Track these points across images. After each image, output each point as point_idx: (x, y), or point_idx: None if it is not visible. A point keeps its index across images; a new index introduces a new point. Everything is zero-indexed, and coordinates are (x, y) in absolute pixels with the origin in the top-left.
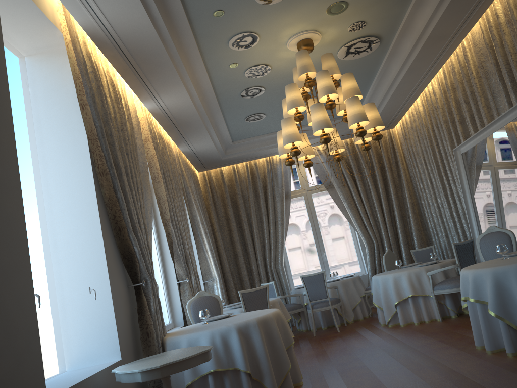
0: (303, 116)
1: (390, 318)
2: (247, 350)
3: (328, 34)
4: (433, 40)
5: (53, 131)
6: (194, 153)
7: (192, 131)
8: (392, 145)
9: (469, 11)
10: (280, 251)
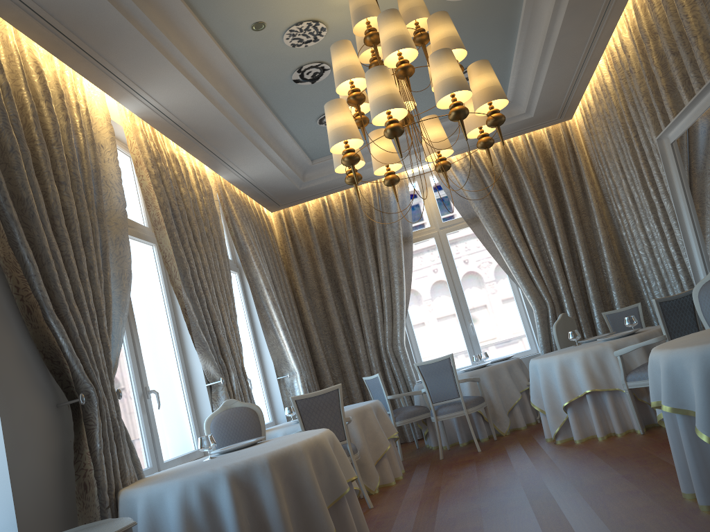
0: (361, 96)
1: (558, 429)
2: (249, 512)
3: None
4: None
5: None
6: (249, 182)
7: (228, 146)
8: (571, 147)
9: None
10: (399, 324)
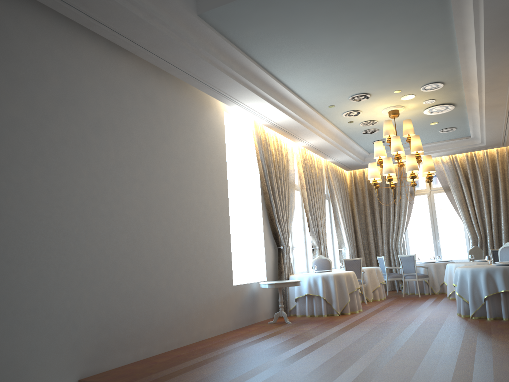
0: (382, 162)
1: (450, 293)
2: (326, 288)
3: (409, 106)
4: (492, 106)
5: (245, 171)
6: (338, 162)
7: (332, 152)
8: (508, 160)
9: (507, 94)
10: (400, 235)
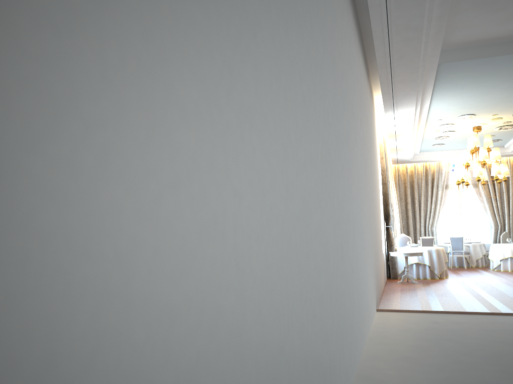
0: (469, 165)
1: (496, 266)
2: (429, 258)
3: (490, 124)
4: None
5: None
6: (396, 158)
7: (403, 151)
8: None
9: None
10: (436, 220)
